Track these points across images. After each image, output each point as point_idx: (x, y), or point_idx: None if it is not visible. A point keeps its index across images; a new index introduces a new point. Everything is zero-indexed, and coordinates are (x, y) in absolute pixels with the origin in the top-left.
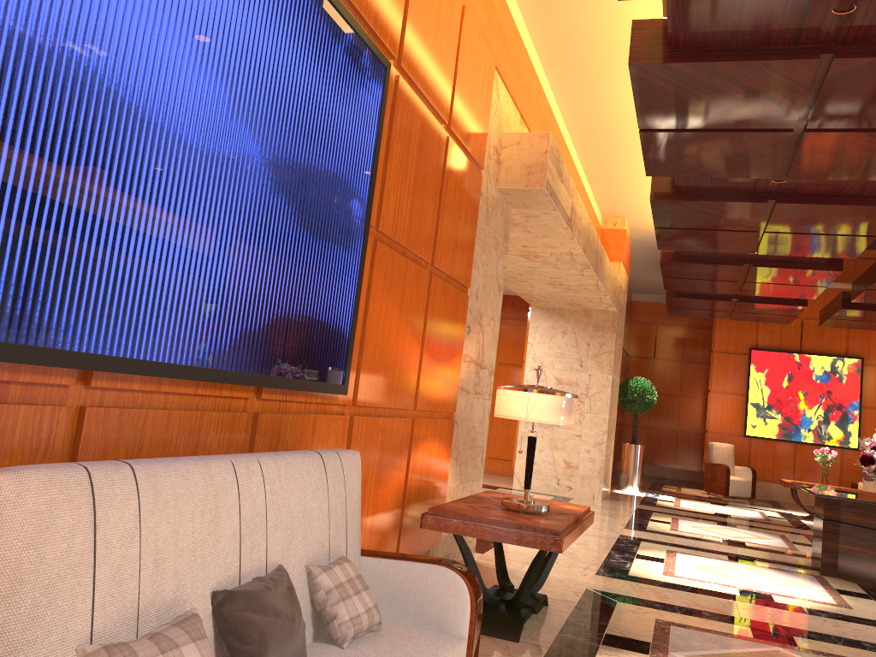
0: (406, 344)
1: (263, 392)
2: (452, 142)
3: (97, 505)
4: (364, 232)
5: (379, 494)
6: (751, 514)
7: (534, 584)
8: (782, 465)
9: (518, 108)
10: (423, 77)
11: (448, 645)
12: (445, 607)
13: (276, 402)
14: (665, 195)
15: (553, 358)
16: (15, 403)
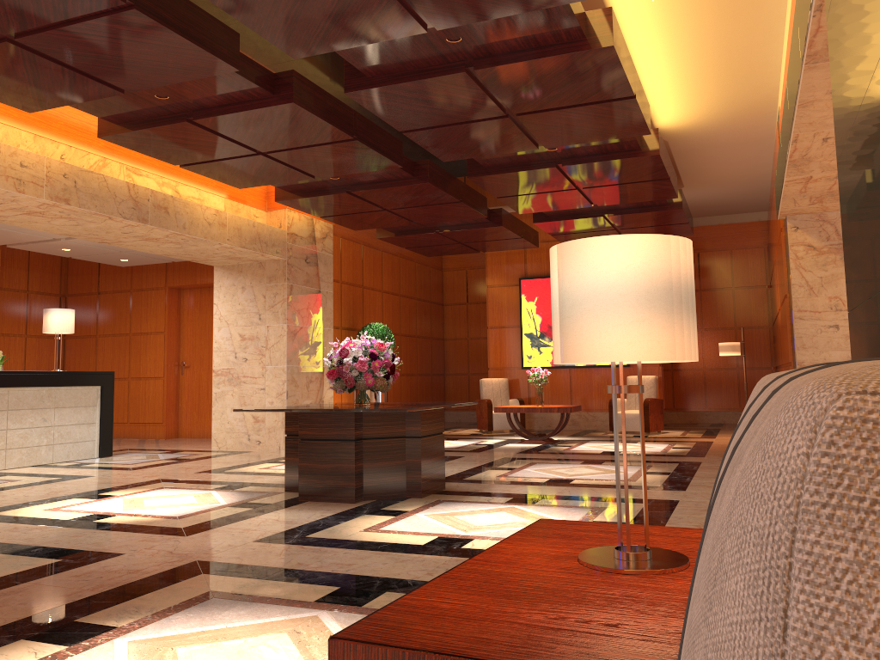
0: None
1: None
2: None
3: None
4: None
5: None
6: (457, 444)
7: None
8: (560, 393)
9: None
10: None
11: None
12: None
13: None
14: (109, 130)
15: (236, 316)
16: None
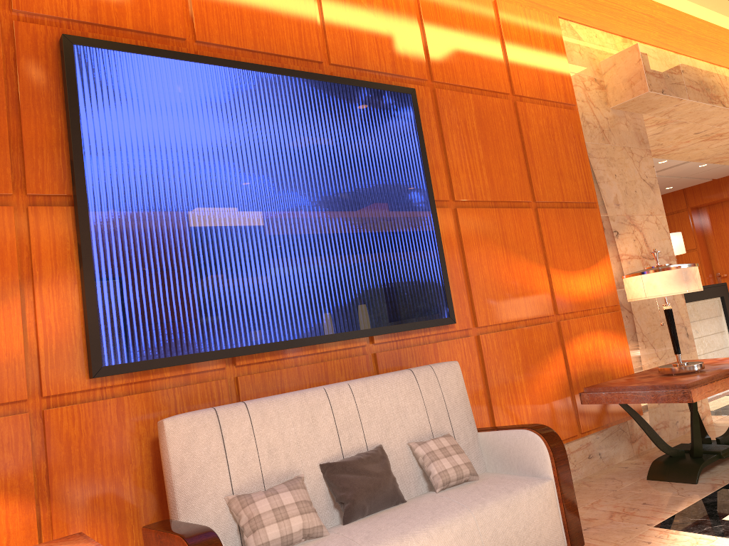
0: (524, 269)
1: (374, 339)
2: (522, 103)
3: (222, 426)
4: (430, 209)
5: (534, 385)
6: None
7: (728, 434)
8: None
9: (613, 32)
10: (463, 76)
11: (528, 484)
12: (532, 458)
13: (393, 342)
14: None
15: None
16: (196, 383)
